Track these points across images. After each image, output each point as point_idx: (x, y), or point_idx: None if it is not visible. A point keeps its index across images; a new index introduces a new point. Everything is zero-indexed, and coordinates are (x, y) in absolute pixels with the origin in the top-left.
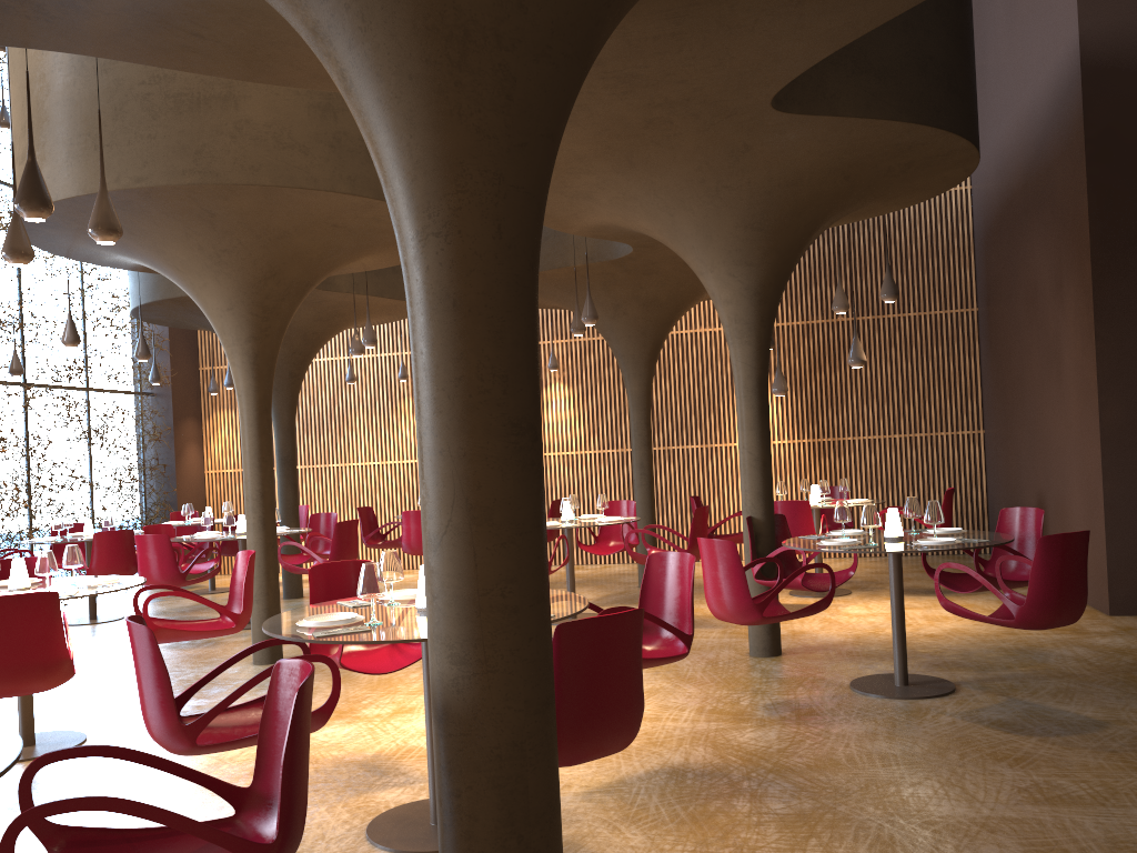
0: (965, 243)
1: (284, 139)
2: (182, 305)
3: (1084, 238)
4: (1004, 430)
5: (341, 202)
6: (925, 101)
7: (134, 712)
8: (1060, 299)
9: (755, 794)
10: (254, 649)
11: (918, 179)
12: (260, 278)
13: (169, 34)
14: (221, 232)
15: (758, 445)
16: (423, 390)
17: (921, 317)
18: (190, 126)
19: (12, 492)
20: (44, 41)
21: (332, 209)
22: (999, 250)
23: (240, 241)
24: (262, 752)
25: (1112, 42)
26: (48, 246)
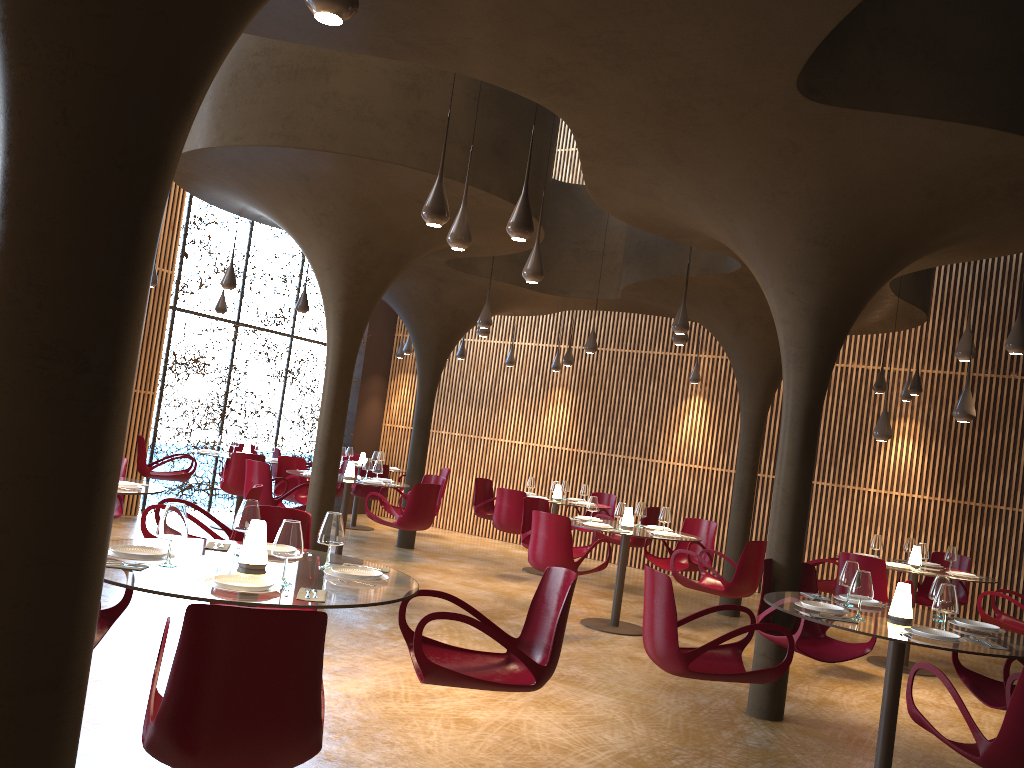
0: None
1: (365, 112)
2: None
3: None
4: None
5: (416, 178)
6: (1021, 105)
7: (149, 609)
8: None
9: None
10: None
11: None
12: (354, 243)
13: None
14: (318, 196)
15: (794, 483)
16: None
17: None
18: (285, 94)
19: (205, 409)
20: None
21: (411, 184)
22: None
23: (335, 207)
24: None
25: None
26: (206, 198)
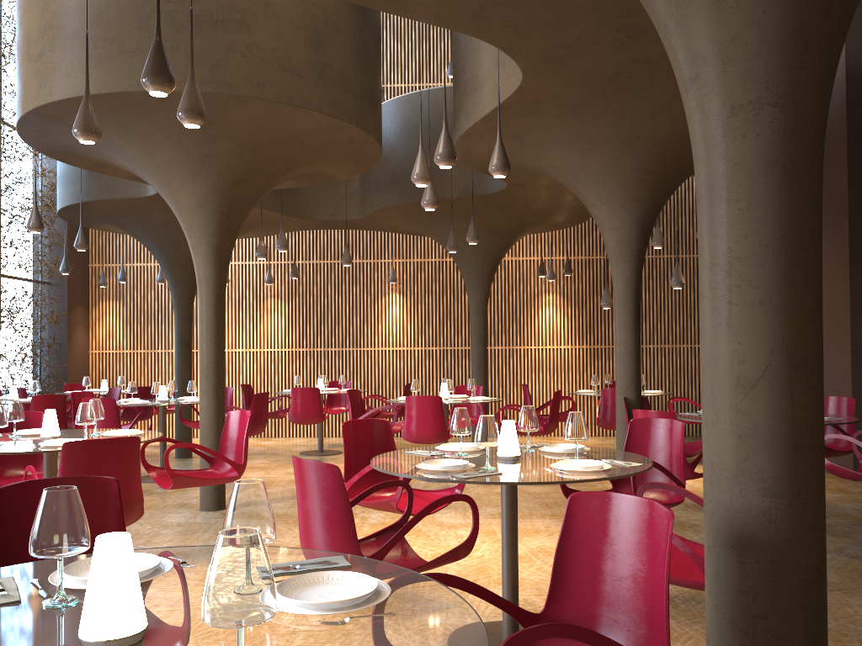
0: None
1: (285, 63)
2: (110, 207)
3: (841, 203)
4: None
5: (319, 123)
6: None
7: None
8: None
9: None
10: (373, 490)
11: None
12: (231, 182)
13: None
14: (210, 139)
15: (633, 342)
16: (739, 246)
17: (671, 258)
18: (208, 42)
19: None
20: None
21: (308, 128)
22: None
23: (223, 149)
24: (557, 579)
25: None
26: (35, 140)
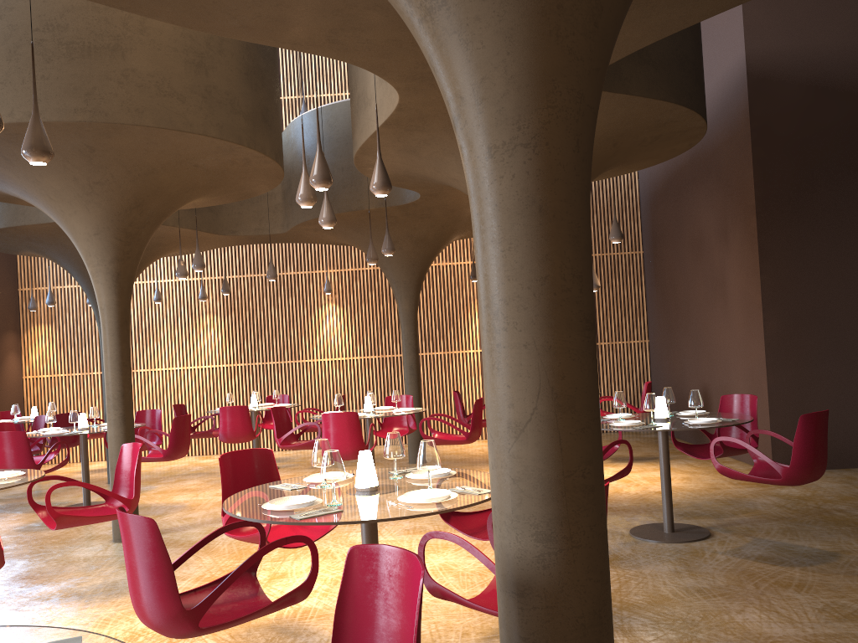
0: (634, 204)
1: (165, 88)
2: (23, 233)
3: (749, 199)
4: (669, 339)
5: (208, 145)
6: (684, 88)
7: (22, 592)
8: (726, 243)
9: (624, 629)
10: (219, 532)
11: (656, 149)
12: (126, 208)
13: None
14: (97, 166)
15: None
16: (504, 289)
17: (603, 257)
18: (81, 70)
19: None
20: None
21: (198, 151)
22: (665, 209)
23: (112, 175)
24: (338, 636)
25: (767, 61)
26: None
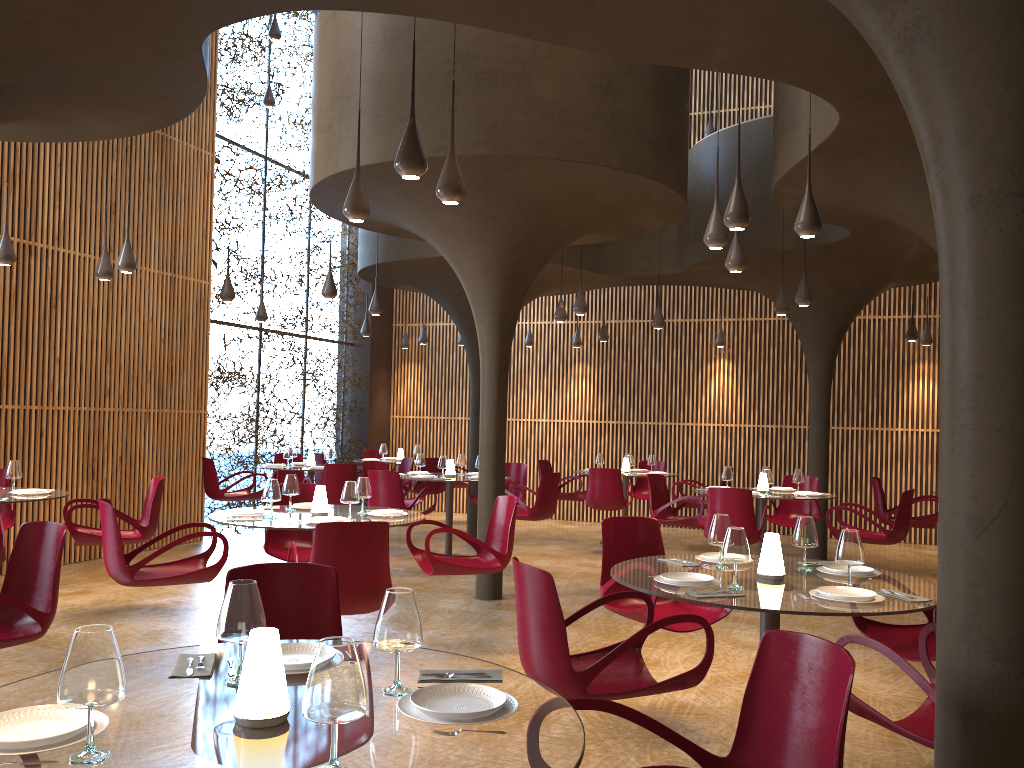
0: None
1: (569, 116)
2: (406, 268)
3: None
4: None
5: (608, 177)
6: None
7: None
8: None
9: None
10: (606, 599)
11: None
12: (515, 245)
13: (561, 5)
14: (491, 201)
15: None
16: (975, 361)
17: None
18: (487, 101)
19: (247, 422)
20: (443, 11)
21: (596, 183)
22: None
23: (506, 210)
24: (745, 723)
25: None
26: (328, 207)
